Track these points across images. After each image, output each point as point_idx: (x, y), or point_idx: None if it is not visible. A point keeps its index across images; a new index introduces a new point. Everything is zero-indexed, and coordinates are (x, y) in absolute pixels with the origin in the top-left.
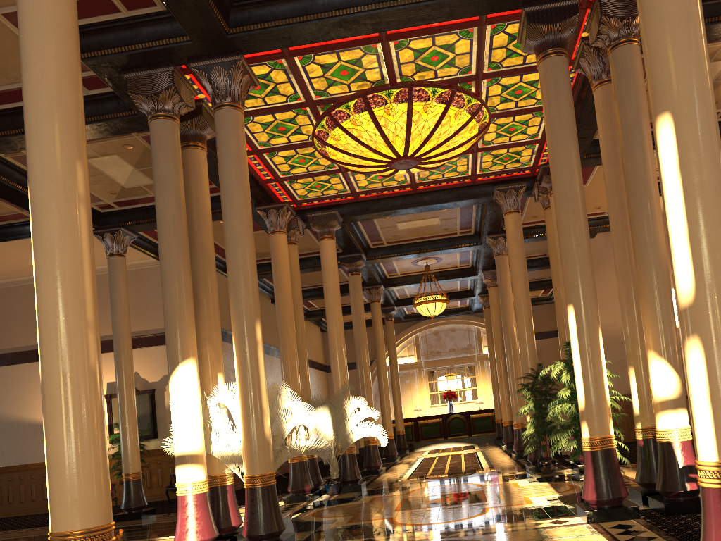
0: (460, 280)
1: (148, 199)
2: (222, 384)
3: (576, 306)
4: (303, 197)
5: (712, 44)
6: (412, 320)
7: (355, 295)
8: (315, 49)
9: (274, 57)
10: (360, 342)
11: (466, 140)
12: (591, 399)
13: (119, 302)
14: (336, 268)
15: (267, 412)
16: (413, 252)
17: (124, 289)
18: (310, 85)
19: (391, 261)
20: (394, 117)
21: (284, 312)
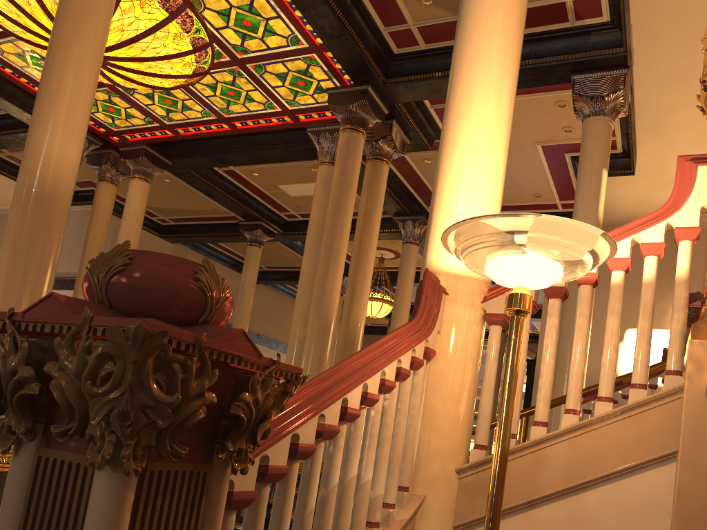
0: None
1: None
2: None
3: None
4: (116, 127)
5: None
6: None
7: (246, 269)
8: None
9: None
10: (236, 323)
11: (153, 26)
12: None
13: None
14: (137, 213)
15: None
16: None
17: None
18: None
19: None
20: None
21: None
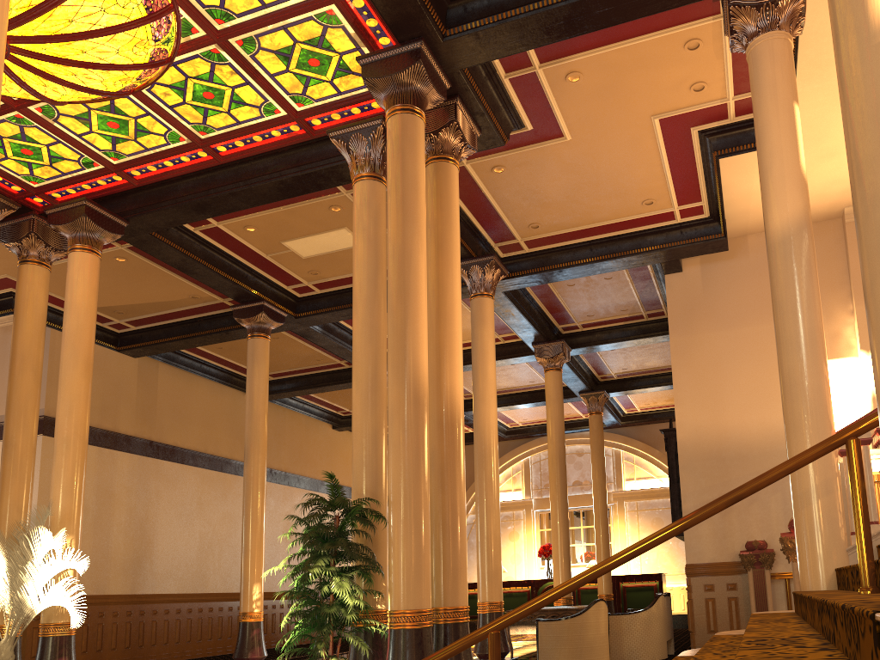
0: (535, 368)
1: None
2: None
3: None
4: (36, 180)
5: None
6: (517, 436)
7: (251, 370)
8: None
9: None
10: (249, 446)
11: None
12: None
13: None
14: (87, 300)
15: None
16: None
17: None
18: None
19: None
20: None
21: None
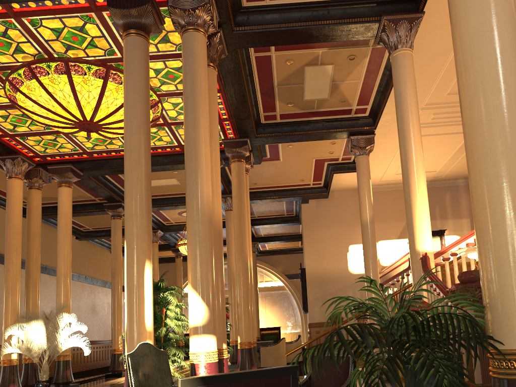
0: None
1: None
2: None
3: (127, 242)
4: (44, 153)
5: (311, 49)
6: None
7: (115, 234)
8: None
9: None
10: (114, 271)
11: None
12: (130, 323)
13: None
14: (70, 210)
15: None
16: (168, 205)
17: None
18: None
19: (160, 212)
20: (59, 86)
21: (10, 241)
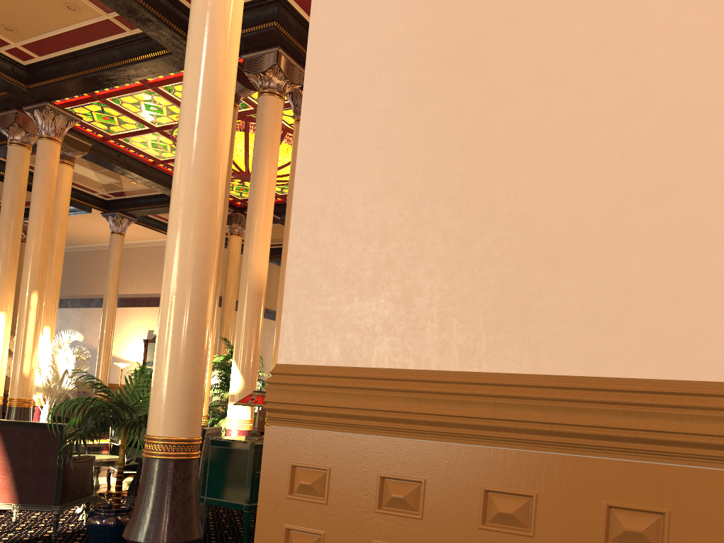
0: None
1: (128, 192)
2: (47, 335)
3: None
4: (241, 197)
5: None
6: None
7: None
8: (111, 94)
9: (91, 100)
10: None
11: None
12: None
13: (110, 269)
14: None
15: (30, 356)
16: None
17: (117, 259)
18: (141, 117)
19: None
20: None
21: None
